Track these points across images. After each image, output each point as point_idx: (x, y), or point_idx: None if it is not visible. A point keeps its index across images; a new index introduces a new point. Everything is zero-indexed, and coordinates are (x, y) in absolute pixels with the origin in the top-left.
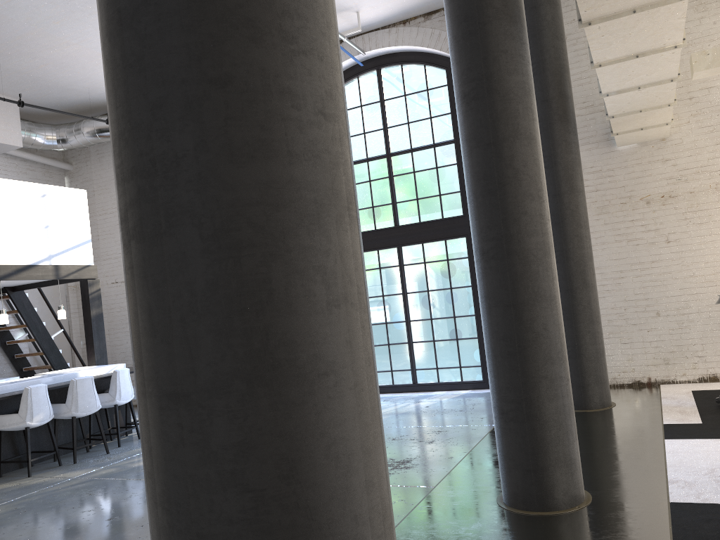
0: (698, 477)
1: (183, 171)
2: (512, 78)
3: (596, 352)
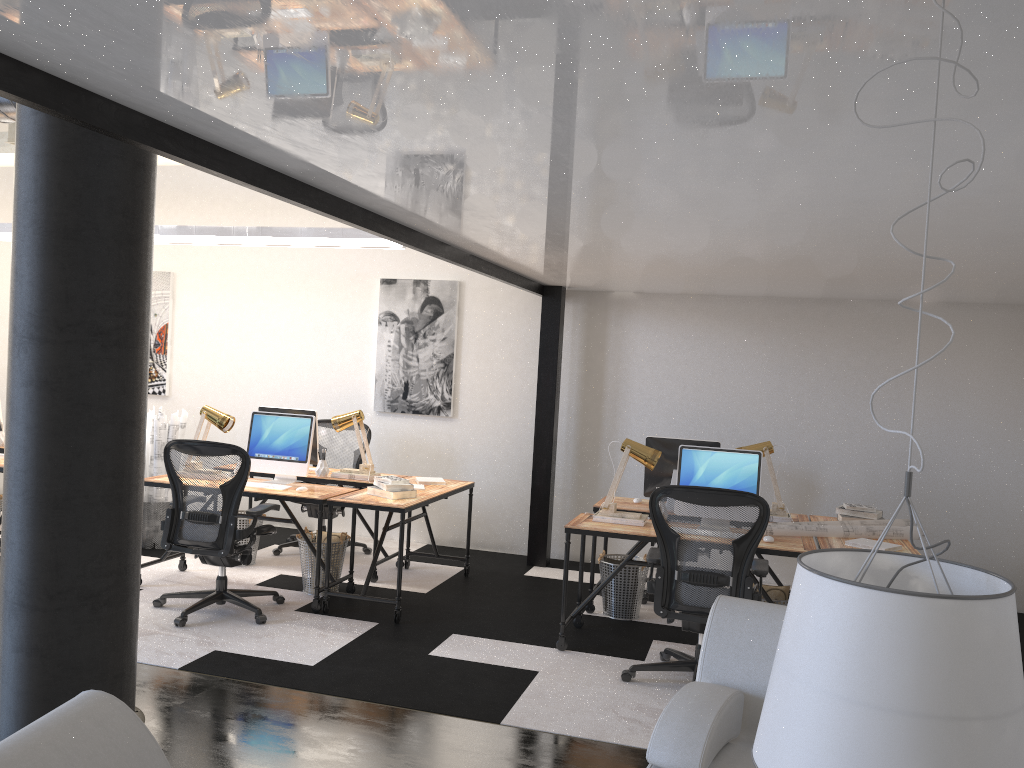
0: None
1: (144, 321)
2: None
3: None
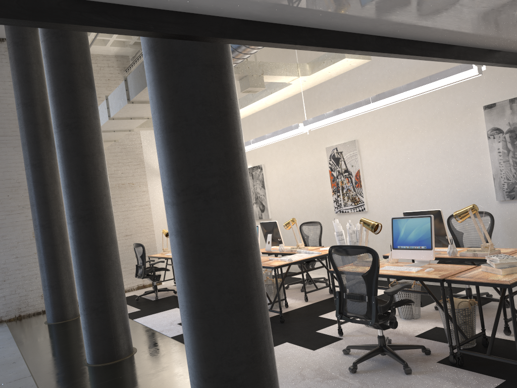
0: (169, 326)
1: (235, 176)
2: (96, 121)
3: (72, 283)
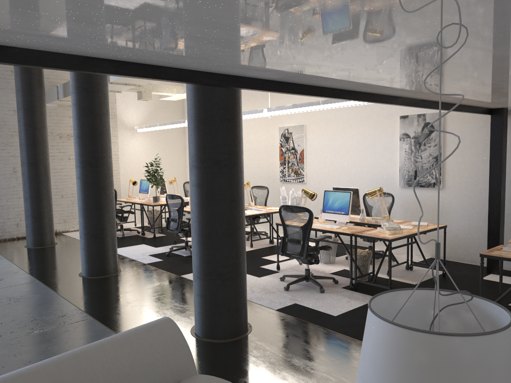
0: (142, 256)
1: (237, 155)
2: (106, 87)
3: (52, 215)
